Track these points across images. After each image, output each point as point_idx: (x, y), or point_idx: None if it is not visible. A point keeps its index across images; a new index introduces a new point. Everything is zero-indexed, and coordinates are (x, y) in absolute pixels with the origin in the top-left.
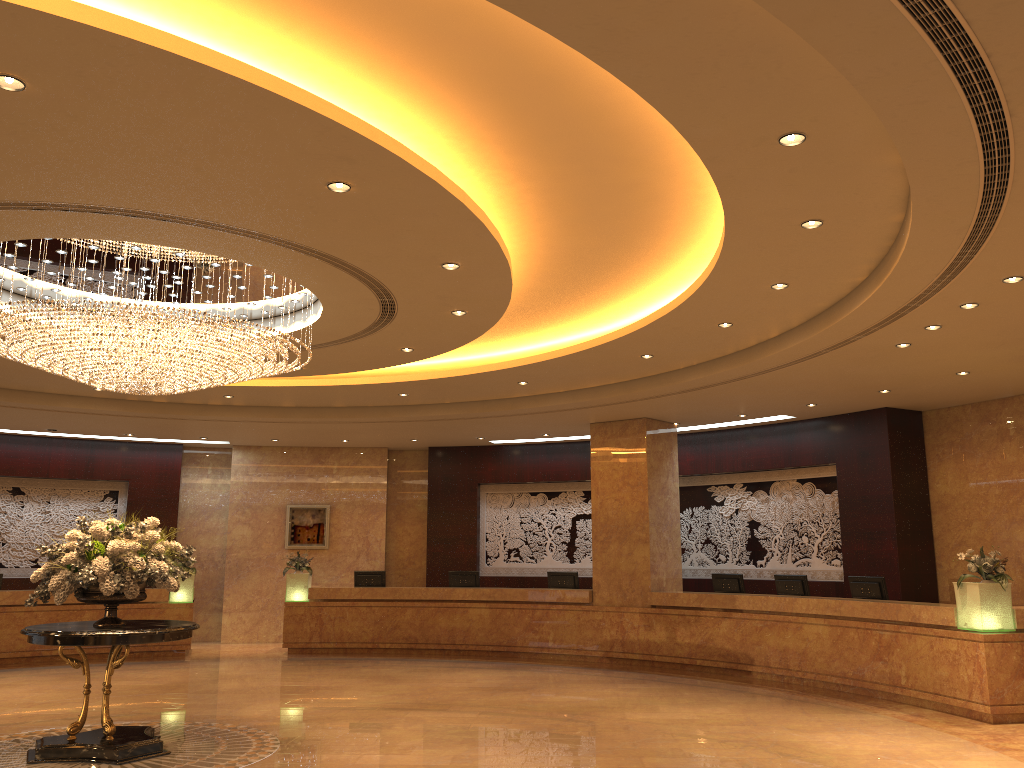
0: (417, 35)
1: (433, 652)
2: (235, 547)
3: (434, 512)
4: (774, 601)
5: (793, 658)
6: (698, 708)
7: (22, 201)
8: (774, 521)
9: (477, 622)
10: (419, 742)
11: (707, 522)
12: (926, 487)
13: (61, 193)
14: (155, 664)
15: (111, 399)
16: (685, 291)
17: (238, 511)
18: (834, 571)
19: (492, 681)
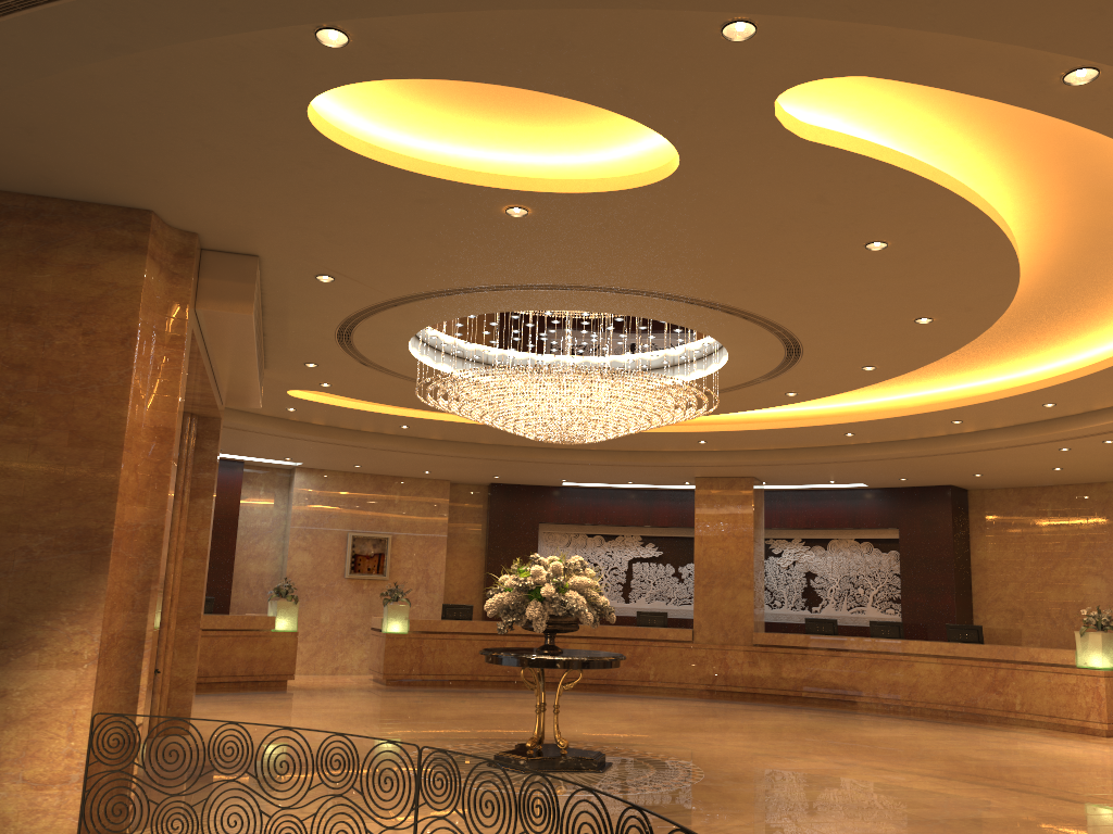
0: (1090, 247)
1: None
2: (295, 574)
3: (495, 548)
4: (885, 643)
5: (903, 690)
6: (890, 729)
7: (675, 294)
8: (831, 573)
9: None
10: (772, 754)
11: (764, 571)
12: (969, 552)
13: (719, 294)
14: (290, 694)
15: (275, 418)
16: (969, 398)
17: (299, 536)
18: (889, 618)
19: (665, 709)
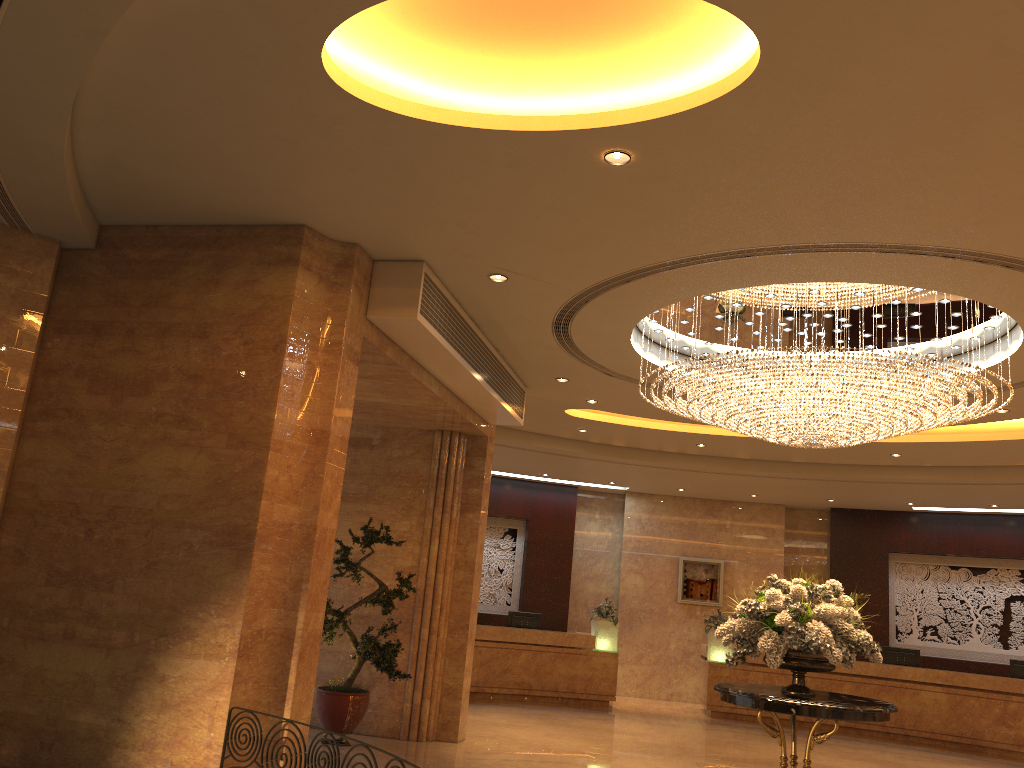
0: None
1: (875, 734)
2: (627, 596)
3: (838, 578)
4: None
5: None
6: None
7: (886, 243)
8: None
9: (931, 707)
10: None
11: None
12: None
13: (948, 235)
14: (602, 715)
15: (576, 440)
16: None
17: (630, 559)
18: None
19: None
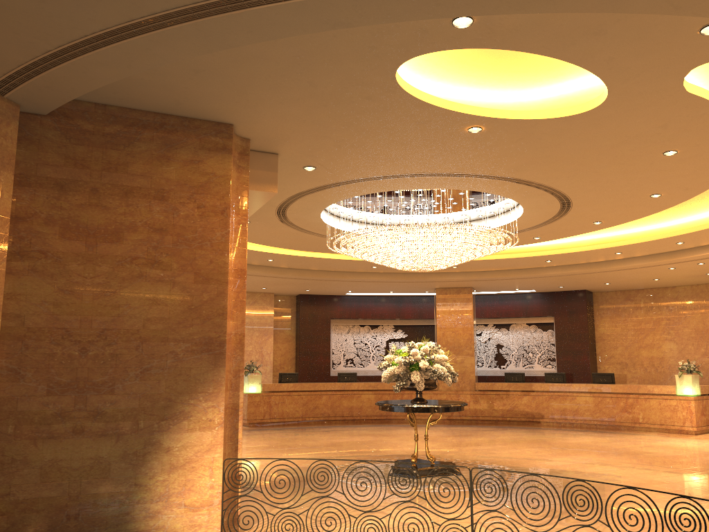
0: None
1: (338, 421)
2: None
3: (303, 335)
4: (557, 386)
5: (569, 413)
6: (577, 437)
7: (524, 179)
8: (512, 345)
9: (367, 402)
10: (537, 456)
11: None
12: (594, 329)
13: (550, 180)
14: None
15: None
16: (634, 239)
17: None
18: (548, 371)
19: (437, 433)
